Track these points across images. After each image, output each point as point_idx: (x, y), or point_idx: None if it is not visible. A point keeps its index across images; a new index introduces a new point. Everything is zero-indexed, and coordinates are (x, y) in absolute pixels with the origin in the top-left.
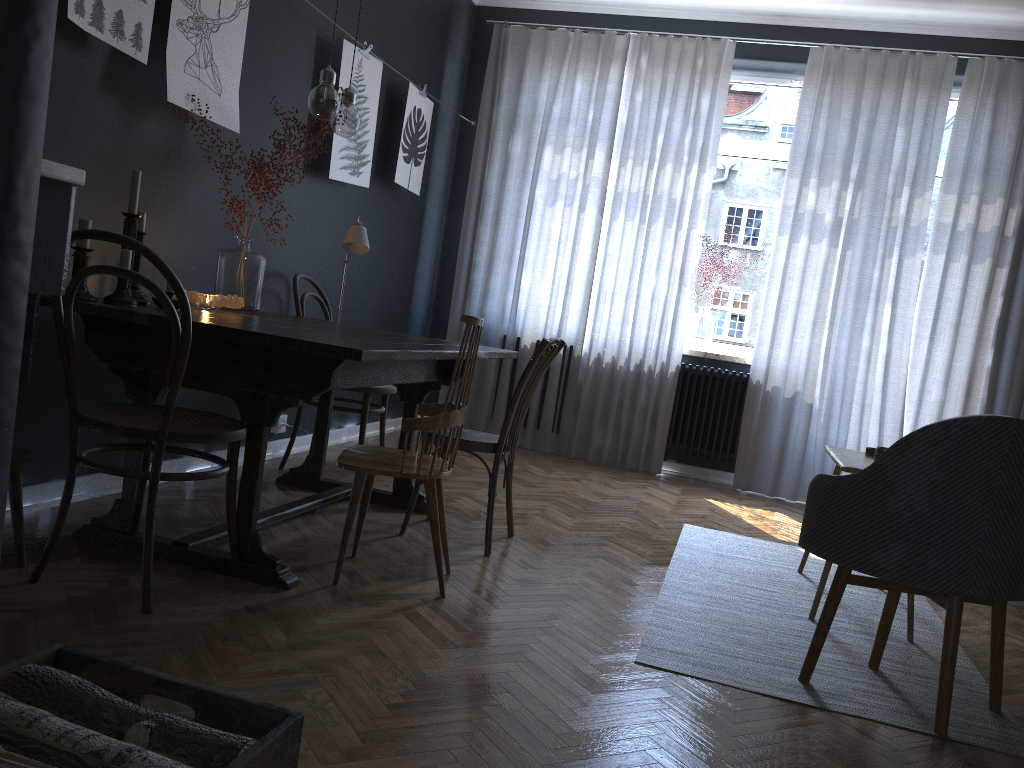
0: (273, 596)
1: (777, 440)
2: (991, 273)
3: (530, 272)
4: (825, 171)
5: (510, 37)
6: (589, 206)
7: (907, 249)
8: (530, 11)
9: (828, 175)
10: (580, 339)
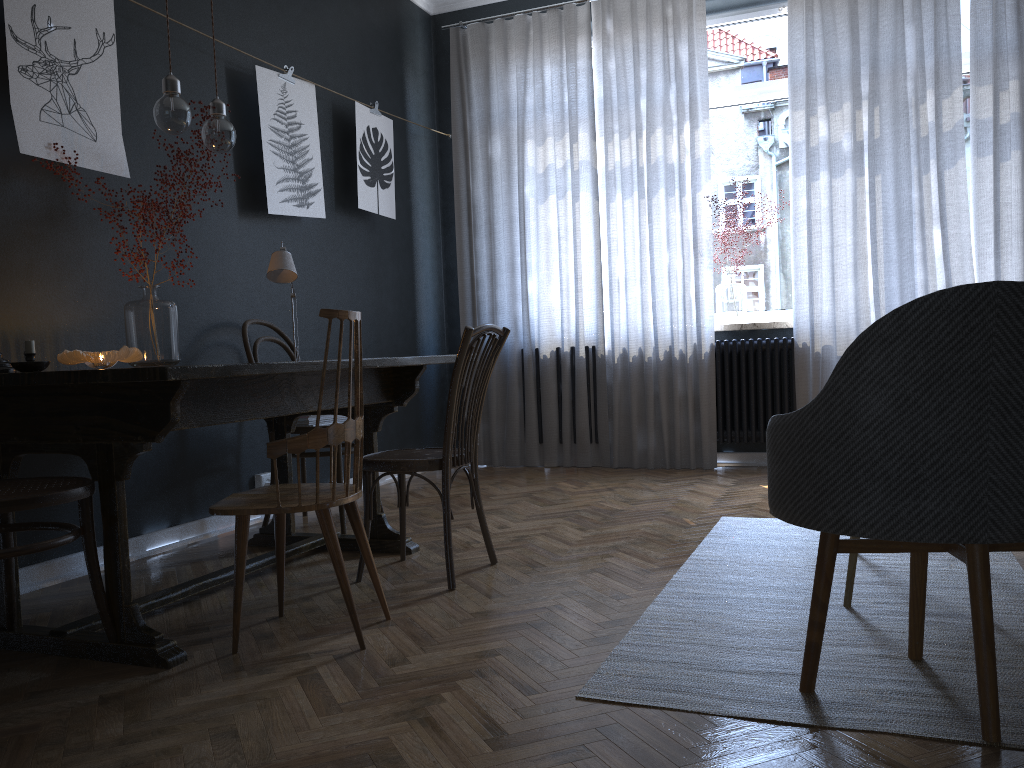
0: (146, 679)
1: None
2: None
3: (535, 277)
4: (832, 94)
5: (468, 37)
6: (583, 193)
7: (945, 159)
8: (486, 7)
9: (836, 98)
10: (600, 337)
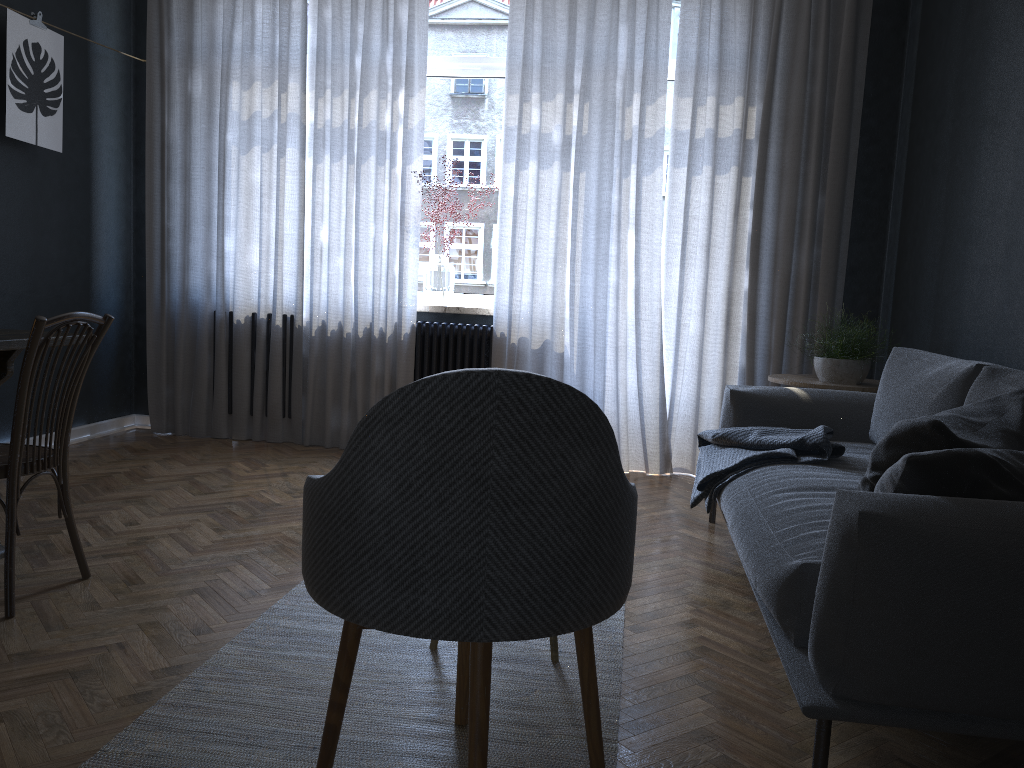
0: None
1: None
2: (738, 184)
3: (234, 234)
4: (546, 83)
5: None
6: (291, 149)
7: (644, 165)
8: None
9: (550, 87)
10: (299, 306)
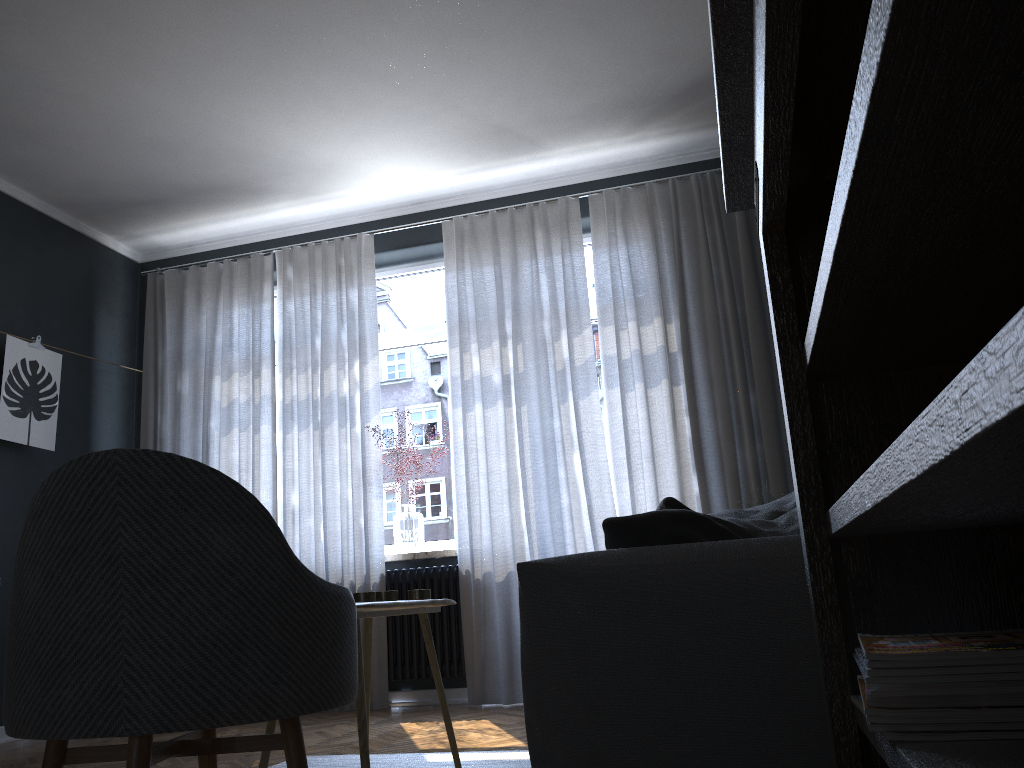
0: None
1: (500, 634)
2: (671, 394)
3: None
4: (481, 333)
5: (165, 281)
6: (265, 426)
7: (579, 390)
8: (190, 256)
9: (485, 336)
10: None
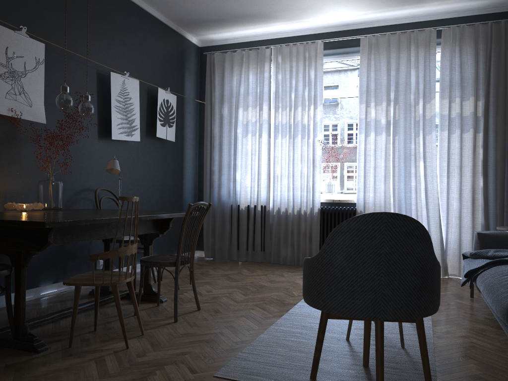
0: (27, 357)
1: None
2: (474, 137)
3: (240, 171)
4: (377, 98)
5: (215, 59)
6: (264, 134)
7: (426, 131)
8: (225, 45)
9: (379, 99)
10: (268, 201)
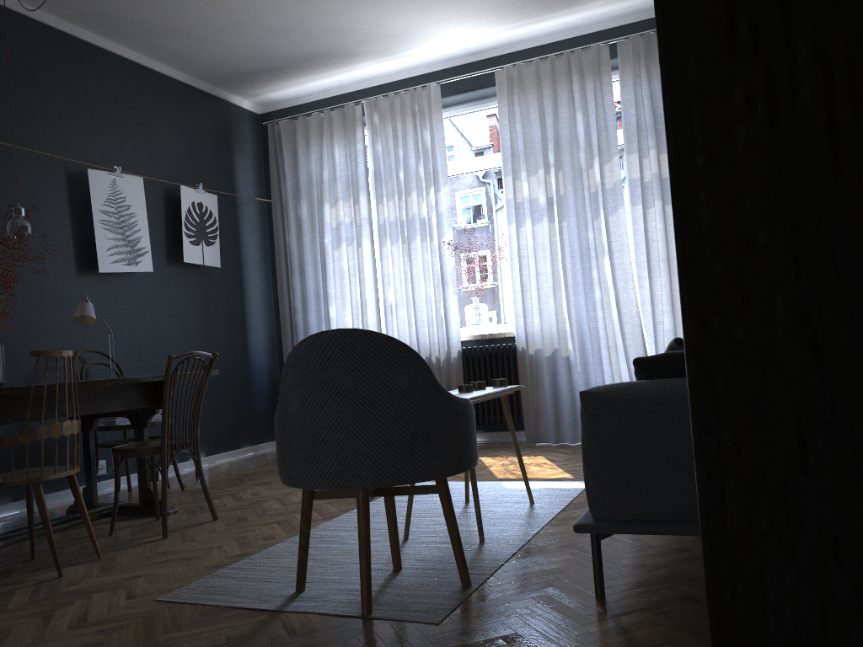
0: None
1: (548, 394)
2: None
3: (335, 304)
4: (529, 163)
5: (281, 130)
6: (365, 241)
7: (609, 208)
8: (297, 106)
9: (532, 166)
10: None
